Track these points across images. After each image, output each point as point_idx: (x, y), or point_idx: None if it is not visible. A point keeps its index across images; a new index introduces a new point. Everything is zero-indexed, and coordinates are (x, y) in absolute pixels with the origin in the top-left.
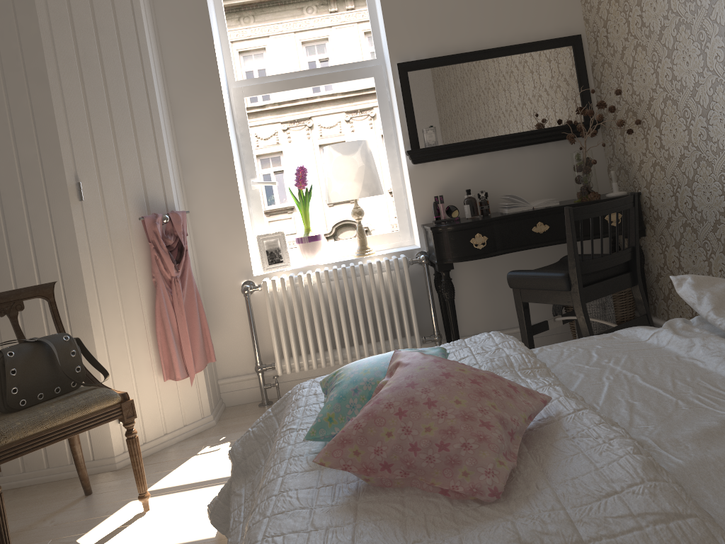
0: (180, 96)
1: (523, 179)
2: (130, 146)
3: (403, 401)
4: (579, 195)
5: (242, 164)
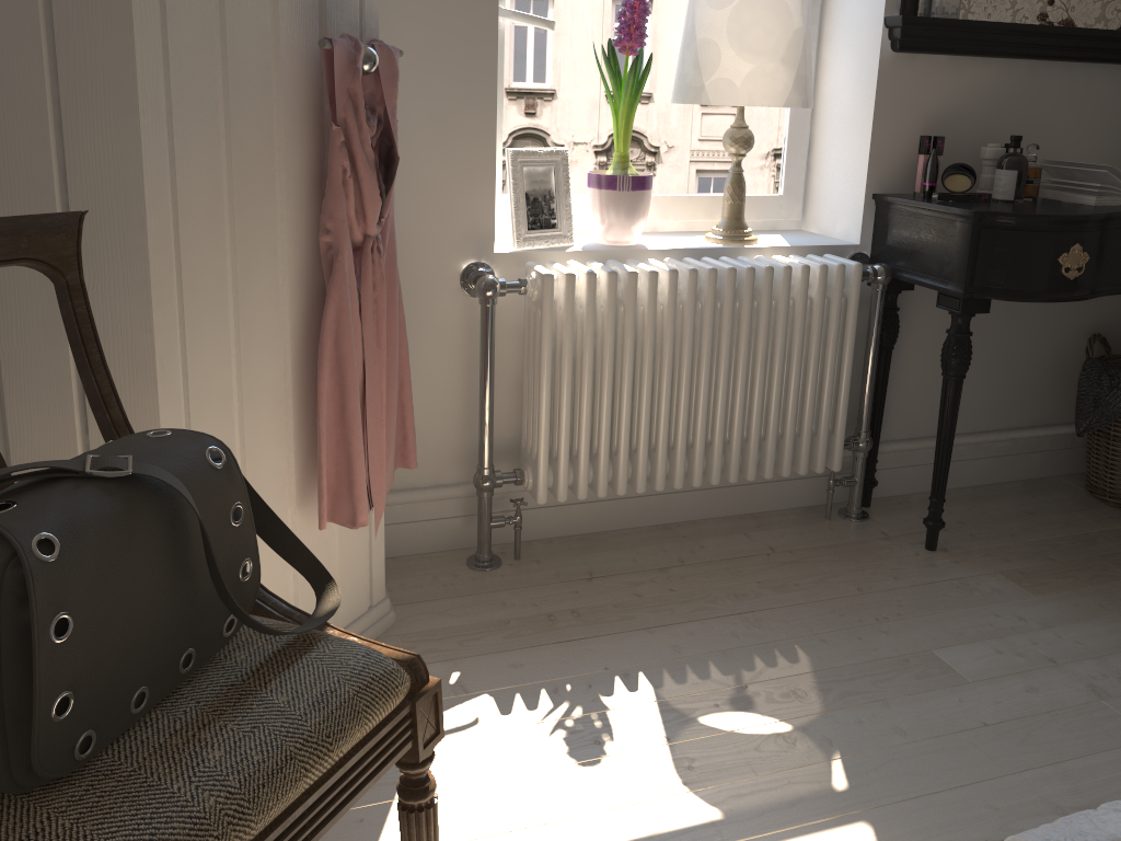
0: None
1: (1074, 134)
2: None
3: None
4: None
5: None
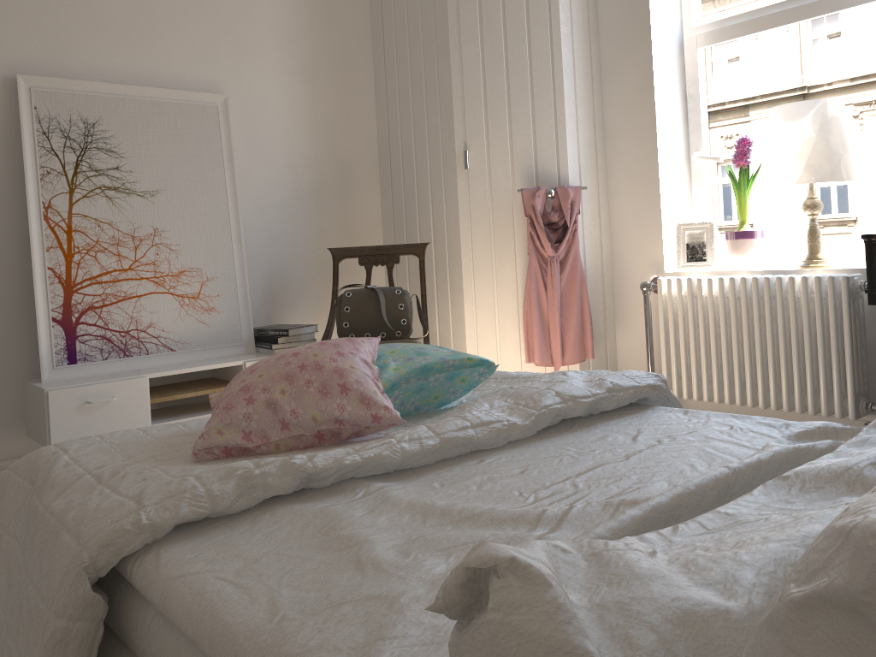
0: (610, 54)
1: None
2: (524, 114)
3: (253, 365)
4: None
5: (689, 134)
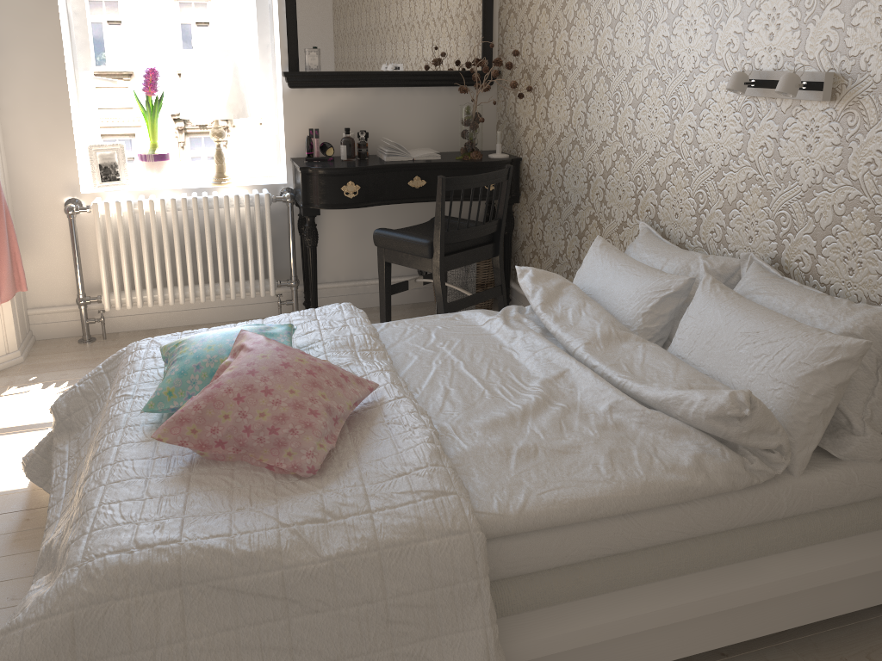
0: None
1: (409, 123)
2: None
3: (242, 387)
4: (462, 151)
5: (73, 51)
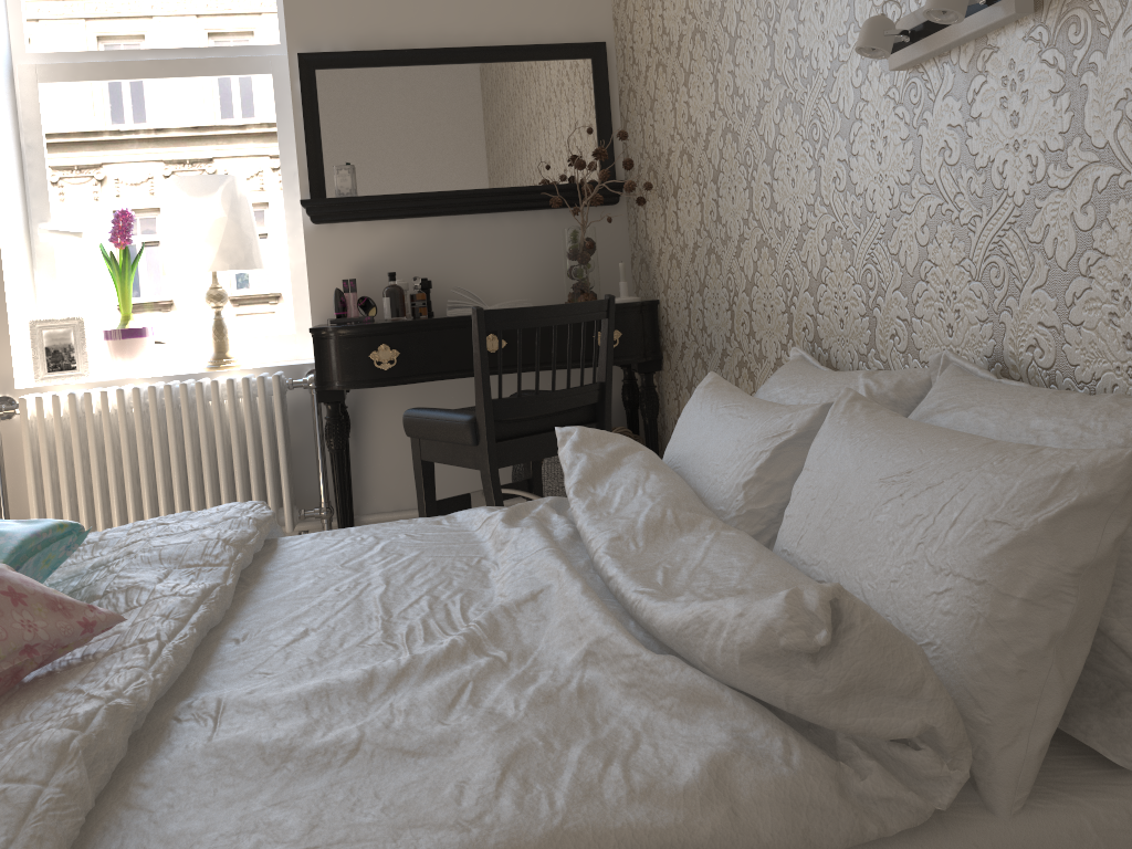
0: None
1: (496, 265)
2: None
3: None
4: (569, 297)
5: (28, 198)
